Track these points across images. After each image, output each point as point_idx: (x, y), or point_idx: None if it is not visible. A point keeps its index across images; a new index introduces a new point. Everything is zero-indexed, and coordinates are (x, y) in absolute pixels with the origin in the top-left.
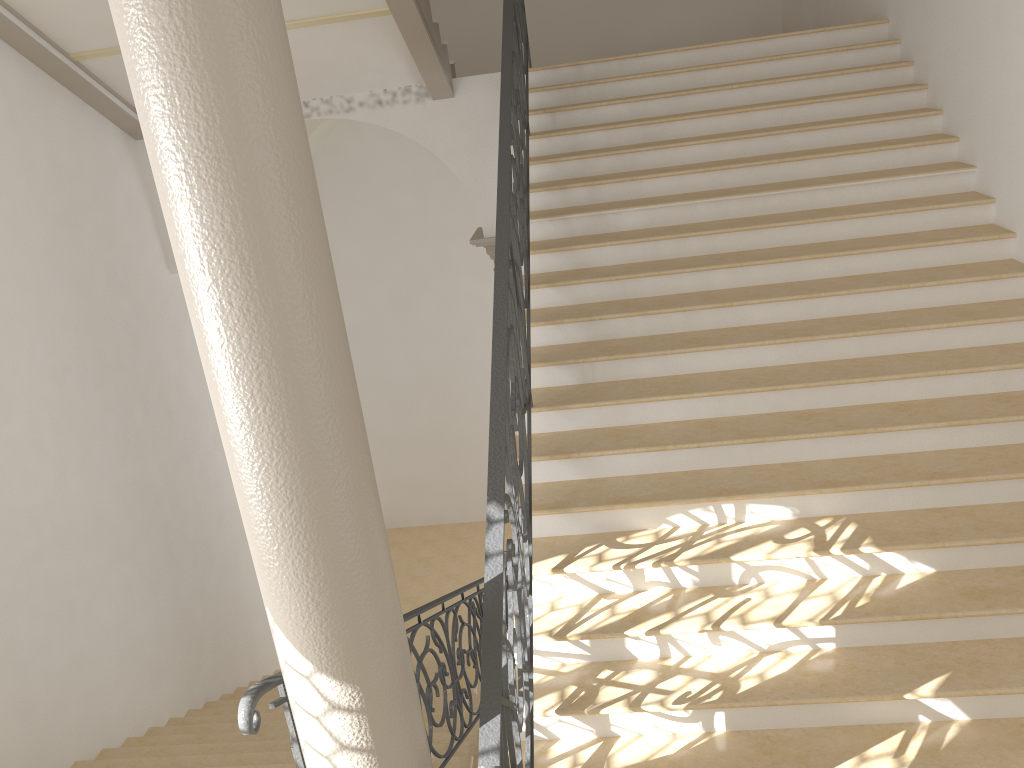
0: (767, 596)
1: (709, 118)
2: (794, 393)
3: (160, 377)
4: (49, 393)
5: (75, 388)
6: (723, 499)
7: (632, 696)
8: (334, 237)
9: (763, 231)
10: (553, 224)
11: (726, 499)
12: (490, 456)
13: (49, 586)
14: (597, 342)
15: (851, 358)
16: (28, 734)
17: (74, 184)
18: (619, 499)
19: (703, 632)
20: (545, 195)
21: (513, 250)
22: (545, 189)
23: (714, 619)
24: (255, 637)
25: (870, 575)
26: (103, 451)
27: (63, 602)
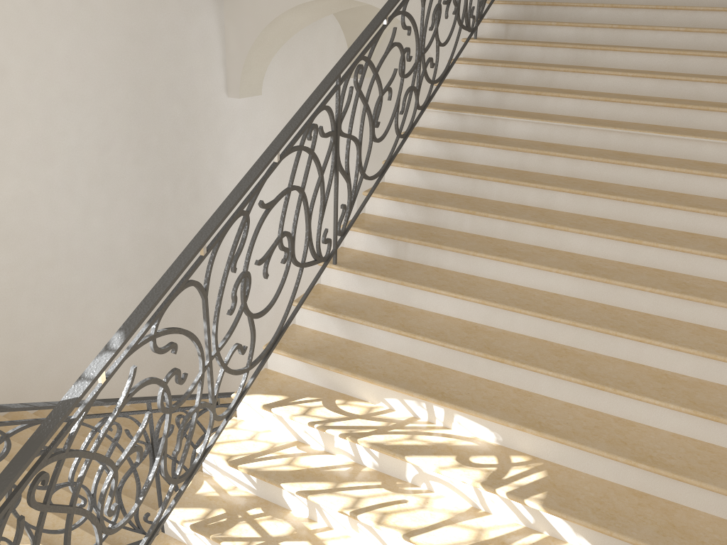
0: (423, 506)
1: (640, 54)
2: (562, 327)
3: (196, 168)
4: (90, 156)
5: (115, 158)
6: (433, 401)
7: (255, 542)
8: (385, 102)
9: (627, 168)
10: (450, 117)
11: (436, 402)
12: (151, 291)
13: (54, 287)
14: (427, 227)
15: (644, 312)
16: (10, 378)
17: (155, 13)
18: (352, 367)
19: (342, 514)
20: (459, 91)
21: (351, 124)
22: (459, 86)
23: (359, 506)
24: (231, 367)
25: (533, 529)
26: (128, 208)
27: (64, 300)
